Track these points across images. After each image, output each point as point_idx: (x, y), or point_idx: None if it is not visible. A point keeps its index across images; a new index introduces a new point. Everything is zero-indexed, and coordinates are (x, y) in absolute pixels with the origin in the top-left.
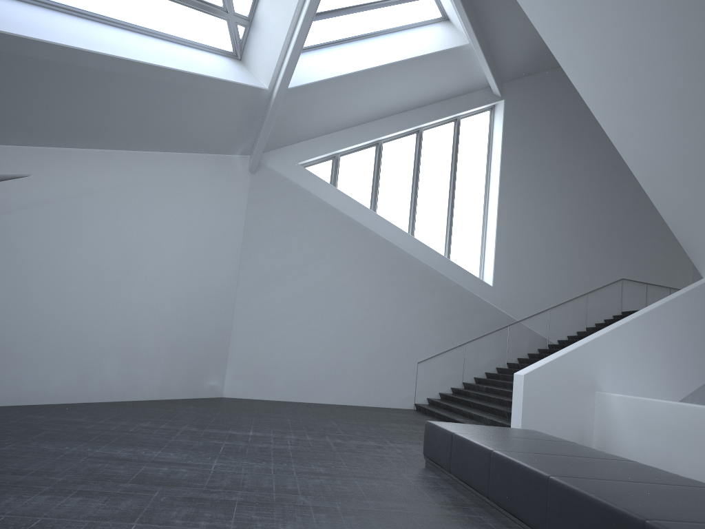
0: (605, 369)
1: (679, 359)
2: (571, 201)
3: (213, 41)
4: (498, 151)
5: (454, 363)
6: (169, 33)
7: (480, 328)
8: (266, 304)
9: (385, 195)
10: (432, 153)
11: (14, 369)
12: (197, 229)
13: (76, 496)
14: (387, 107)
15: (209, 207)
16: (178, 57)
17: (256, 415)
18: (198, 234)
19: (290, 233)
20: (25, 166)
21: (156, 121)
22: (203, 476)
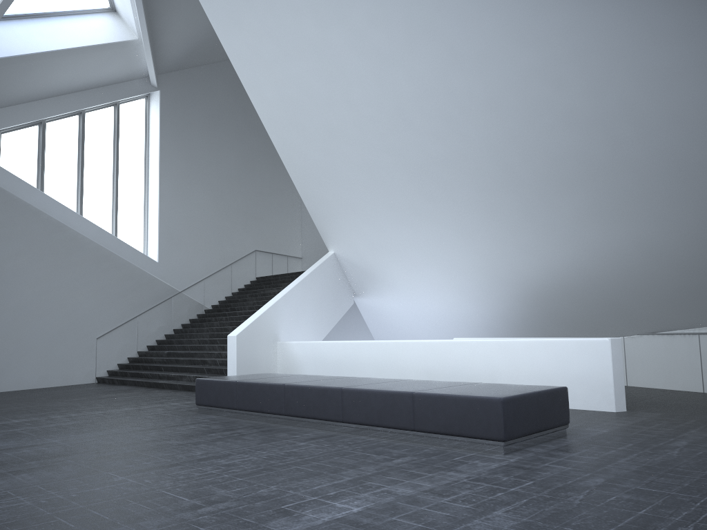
0: (282, 324)
1: (320, 312)
2: (216, 185)
3: None
4: (157, 138)
5: (129, 335)
6: None
7: (150, 300)
8: None
9: (52, 176)
10: (95, 135)
11: None
12: None
13: (18, 474)
14: (55, 88)
15: None
16: None
17: None
18: None
19: None
20: None
21: None
22: (71, 448)
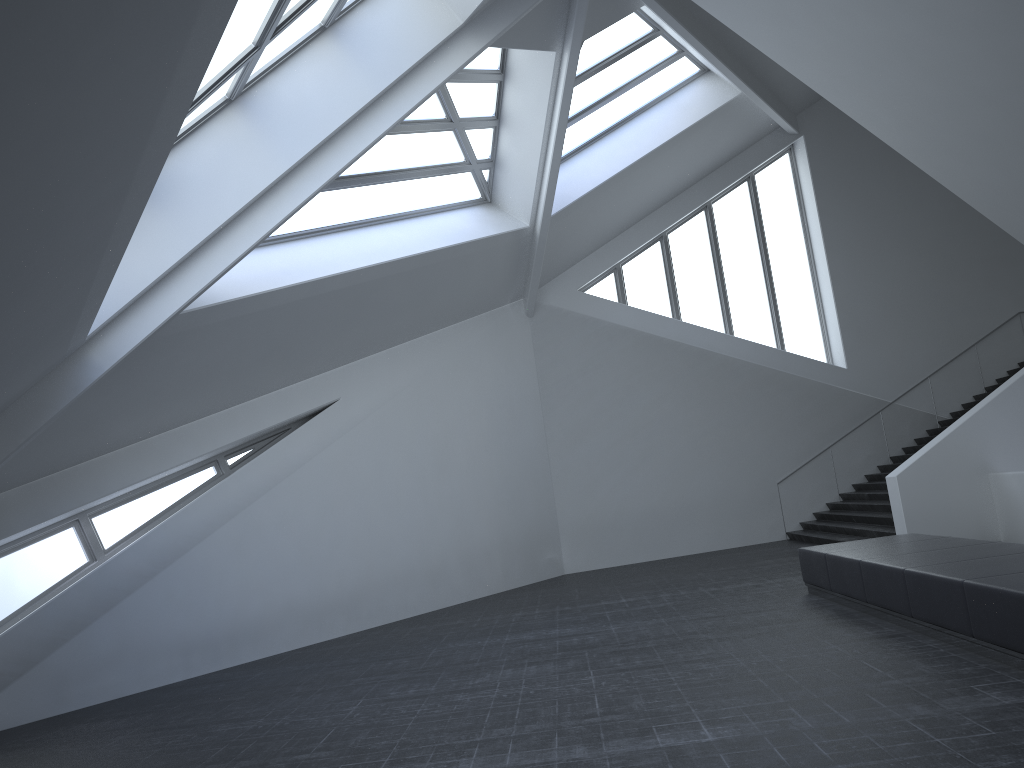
0: (994, 446)
1: None
2: (923, 234)
3: (461, 196)
4: (812, 201)
5: (822, 473)
6: (420, 208)
7: (844, 423)
8: (584, 460)
9: (687, 295)
10: (730, 227)
11: (377, 589)
12: (493, 399)
13: (530, 666)
14: (662, 194)
15: (498, 371)
16: (438, 231)
17: (614, 583)
18: (496, 404)
19: (589, 373)
20: (333, 391)
21: (431, 303)
22: (611, 638)
